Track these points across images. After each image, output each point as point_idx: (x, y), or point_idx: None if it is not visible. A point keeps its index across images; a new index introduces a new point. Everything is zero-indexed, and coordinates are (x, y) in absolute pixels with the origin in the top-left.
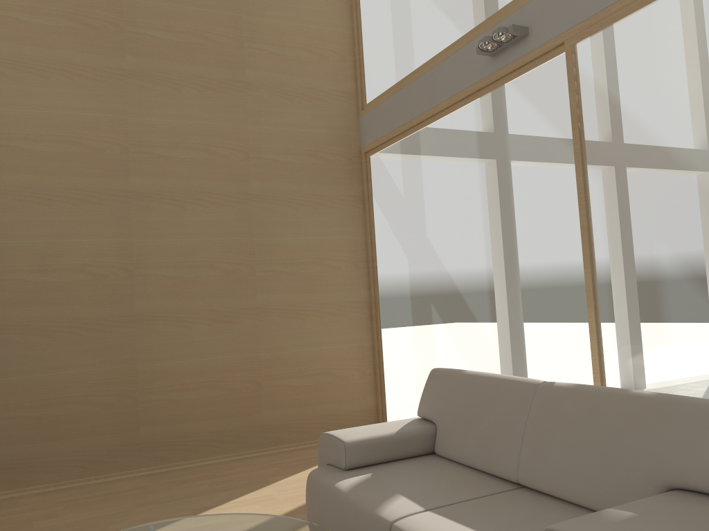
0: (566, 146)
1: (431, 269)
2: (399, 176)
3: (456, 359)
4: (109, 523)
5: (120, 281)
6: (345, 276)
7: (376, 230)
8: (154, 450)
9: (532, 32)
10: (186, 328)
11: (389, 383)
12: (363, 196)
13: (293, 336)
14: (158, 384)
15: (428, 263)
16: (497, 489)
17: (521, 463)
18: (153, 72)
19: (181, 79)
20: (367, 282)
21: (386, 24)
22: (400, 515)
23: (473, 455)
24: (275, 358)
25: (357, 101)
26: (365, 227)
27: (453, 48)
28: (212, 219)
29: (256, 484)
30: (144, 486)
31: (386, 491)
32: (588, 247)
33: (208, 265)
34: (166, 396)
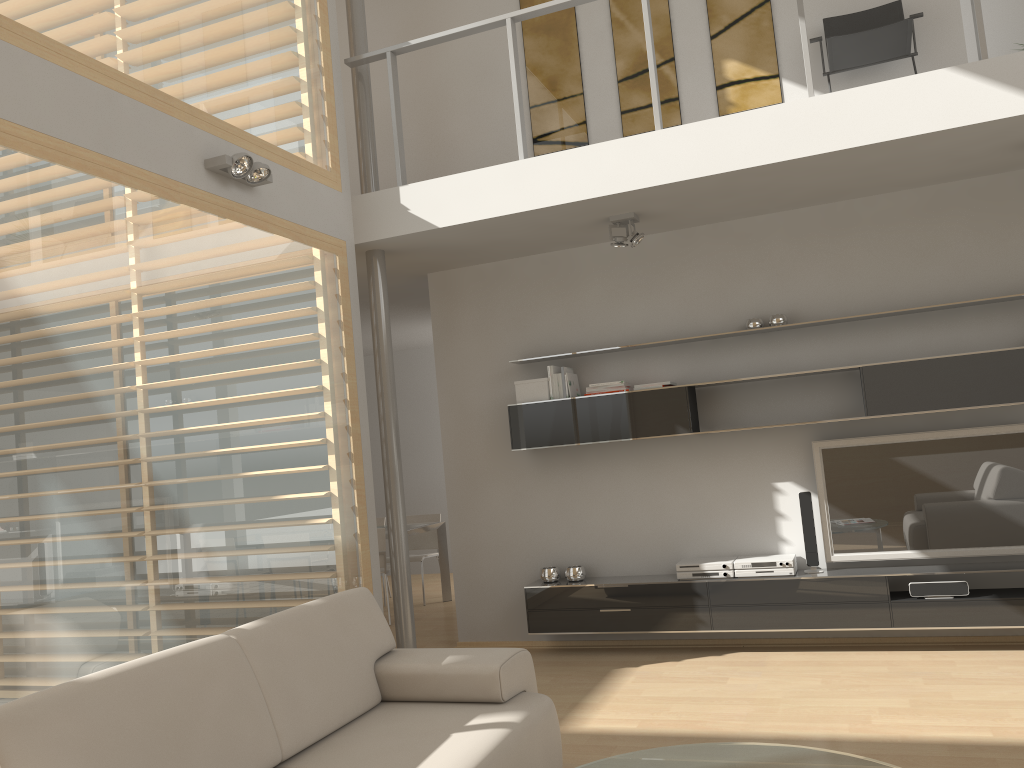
0: None
1: None
2: None
3: None
4: None
5: None
6: None
7: None
8: None
9: None
10: None
11: None
12: None
13: None
14: None
15: None
16: None
17: (281, 732)
18: None
19: None
20: None
21: None
22: None
23: None
24: None
25: None
26: None
27: None
28: None
29: None
30: None
31: None
32: None
33: None
34: None
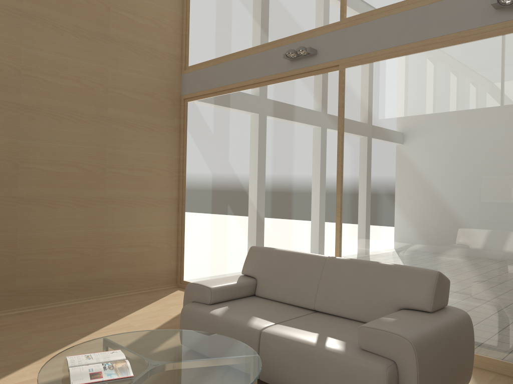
0: (333, 124)
1: (230, 183)
2: (211, 120)
3: (243, 240)
4: (19, 345)
5: (8, 170)
6: (164, 181)
7: (188, 152)
8: (26, 295)
9: (319, 54)
10: (55, 208)
11: (188, 253)
12: (179, 128)
13: (128, 219)
14: (32, 248)
15: (229, 179)
16: (304, 313)
17: (317, 299)
18: (43, 17)
19: (63, 26)
20: (177, 186)
21: (211, 17)
22: (263, 326)
23: (285, 295)
24: (115, 233)
25: (181, 62)
26: (179, 149)
27: (263, 48)
28: (79, 132)
29: (112, 317)
30: (25, 320)
31: (245, 315)
32: (340, 183)
33: (74, 165)
34: (37, 257)
